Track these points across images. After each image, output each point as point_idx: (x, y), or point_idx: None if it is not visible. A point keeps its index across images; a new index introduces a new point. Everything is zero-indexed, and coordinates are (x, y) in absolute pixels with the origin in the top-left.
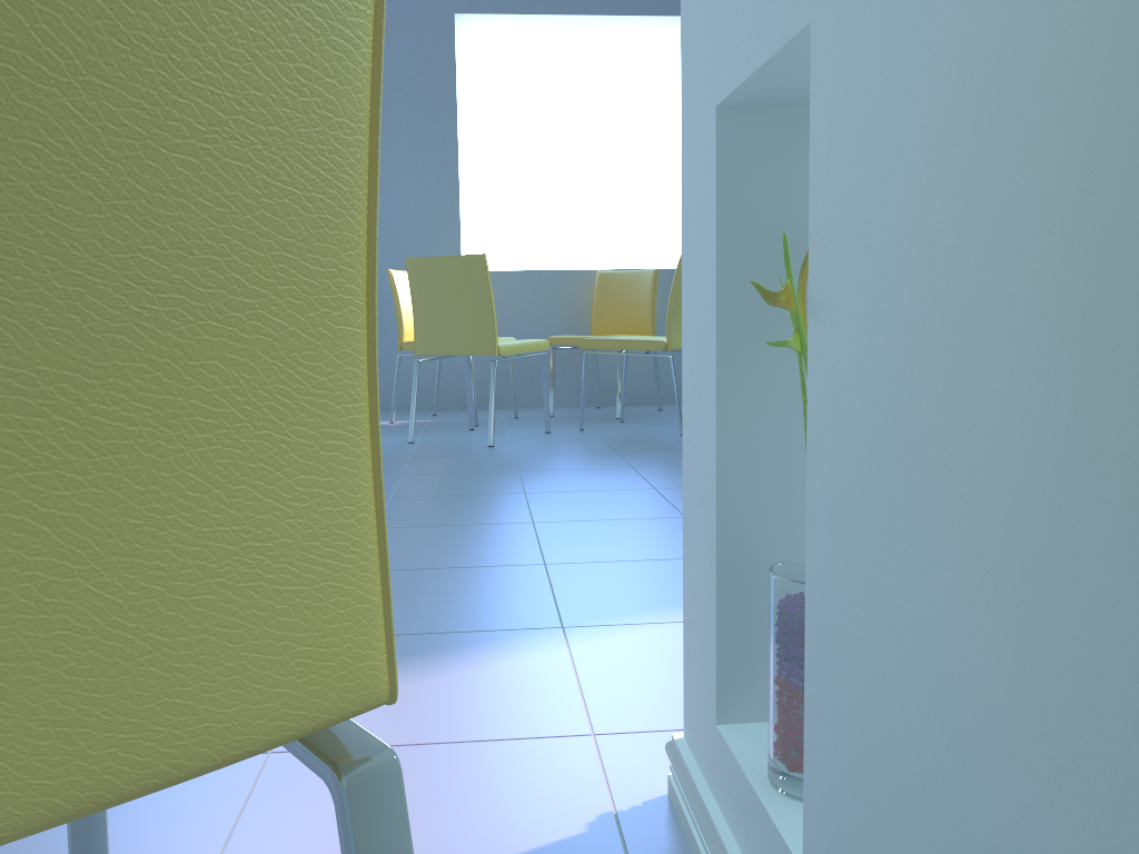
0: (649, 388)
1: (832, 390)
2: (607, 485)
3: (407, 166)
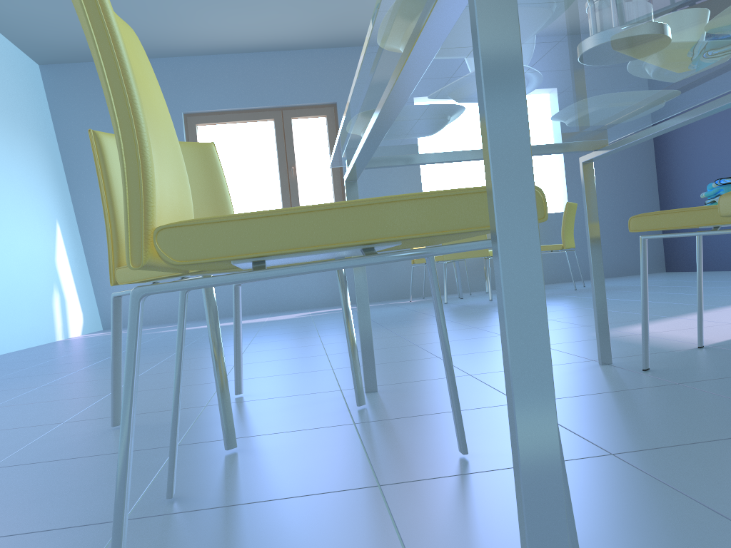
0: None
1: None
2: (585, 300)
3: (395, 173)
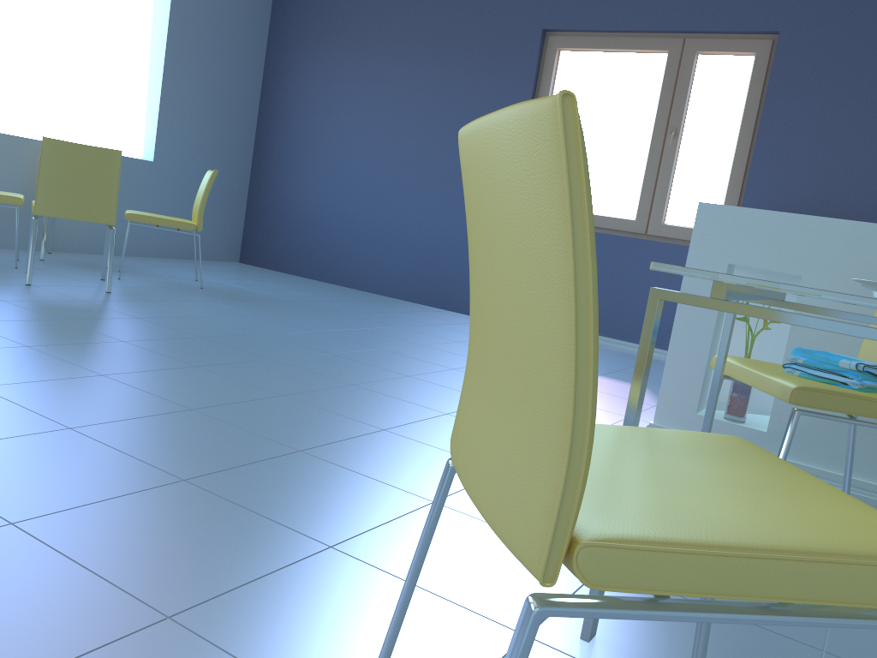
0: (81, 240)
1: (801, 342)
2: (286, 328)
3: None
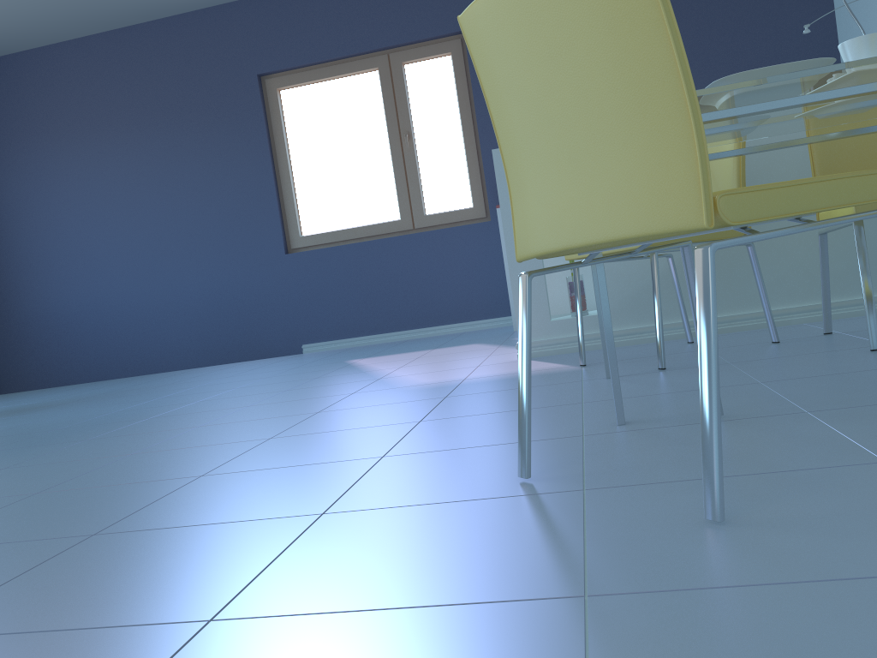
0: None
1: None
2: (128, 404)
3: None
